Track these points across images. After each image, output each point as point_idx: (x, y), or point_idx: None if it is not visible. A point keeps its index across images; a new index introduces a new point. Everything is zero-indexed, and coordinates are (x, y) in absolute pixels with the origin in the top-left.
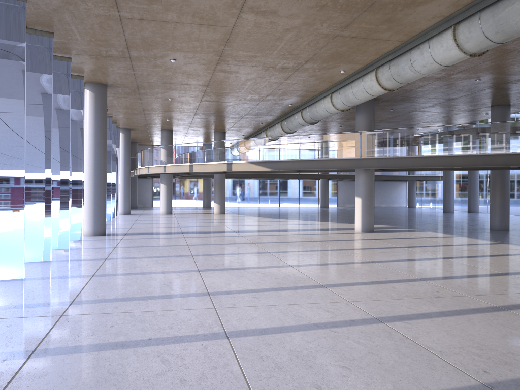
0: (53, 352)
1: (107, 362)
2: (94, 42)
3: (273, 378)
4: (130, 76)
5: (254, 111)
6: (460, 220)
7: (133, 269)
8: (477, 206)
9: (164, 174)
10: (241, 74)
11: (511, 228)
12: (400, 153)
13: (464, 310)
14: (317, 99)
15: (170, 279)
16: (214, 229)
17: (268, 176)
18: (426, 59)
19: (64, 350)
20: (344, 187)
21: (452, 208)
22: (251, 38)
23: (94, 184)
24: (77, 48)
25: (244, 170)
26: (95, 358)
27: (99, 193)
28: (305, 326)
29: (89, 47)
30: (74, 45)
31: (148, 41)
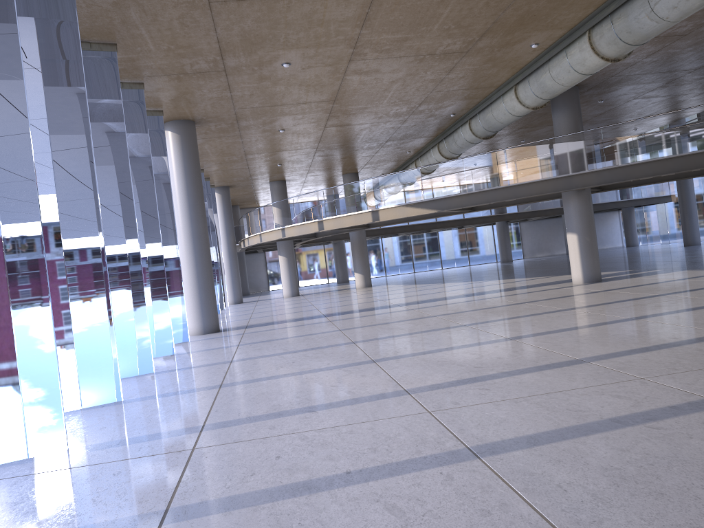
0: (198, 511)
1: (294, 520)
2: (174, 52)
3: (607, 522)
4: (226, 101)
5: (399, 134)
6: None
7: (276, 371)
8: None
9: (282, 242)
10: (383, 74)
11: None
12: (632, 158)
13: None
14: (492, 99)
15: (338, 378)
16: (366, 306)
17: (423, 228)
18: None
19: (214, 505)
20: (529, 230)
21: (697, 238)
22: (400, 7)
23: (195, 262)
24: (151, 65)
25: (398, 218)
26: (271, 514)
27: (203, 274)
28: (600, 425)
29: (167, 61)
30: (147, 61)
31: (250, 38)
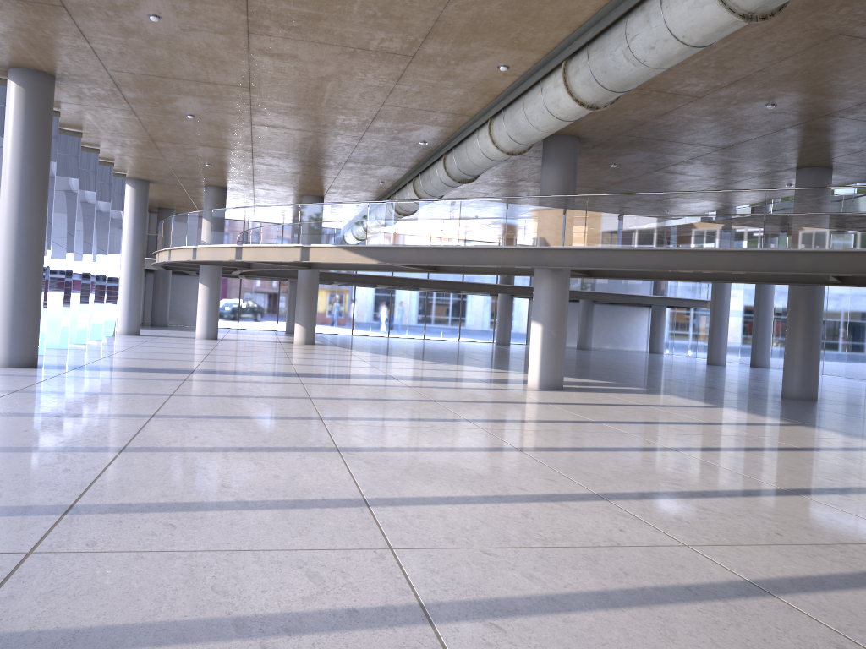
0: None
1: None
2: None
3: None
4: (87, 55)
5: (360, 155)
6: (733, 379)
7: None
8: (767, 356)
9: (206, 267)
10: (306, 64)
11: (822, 397)
12: (616, 241)
13: (664, 588)
14: (468, 131)
15: (29, 467)
16: (262, 368)
17: (402, 284)
18: (655, 32)
19: None
20: None
21: (723, 357)
22: None
23: (15, 267)
24: None
25: (330, 262)
26: None
27: (24, 285)
28: (206, 628)
29: None
30: None
31: None
